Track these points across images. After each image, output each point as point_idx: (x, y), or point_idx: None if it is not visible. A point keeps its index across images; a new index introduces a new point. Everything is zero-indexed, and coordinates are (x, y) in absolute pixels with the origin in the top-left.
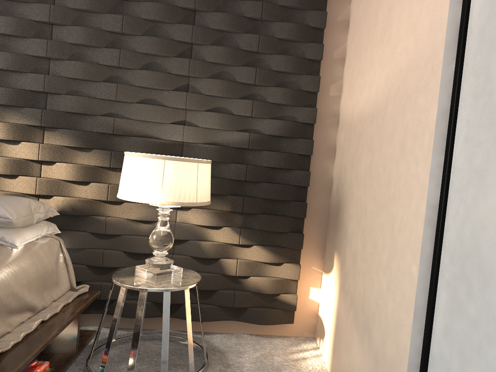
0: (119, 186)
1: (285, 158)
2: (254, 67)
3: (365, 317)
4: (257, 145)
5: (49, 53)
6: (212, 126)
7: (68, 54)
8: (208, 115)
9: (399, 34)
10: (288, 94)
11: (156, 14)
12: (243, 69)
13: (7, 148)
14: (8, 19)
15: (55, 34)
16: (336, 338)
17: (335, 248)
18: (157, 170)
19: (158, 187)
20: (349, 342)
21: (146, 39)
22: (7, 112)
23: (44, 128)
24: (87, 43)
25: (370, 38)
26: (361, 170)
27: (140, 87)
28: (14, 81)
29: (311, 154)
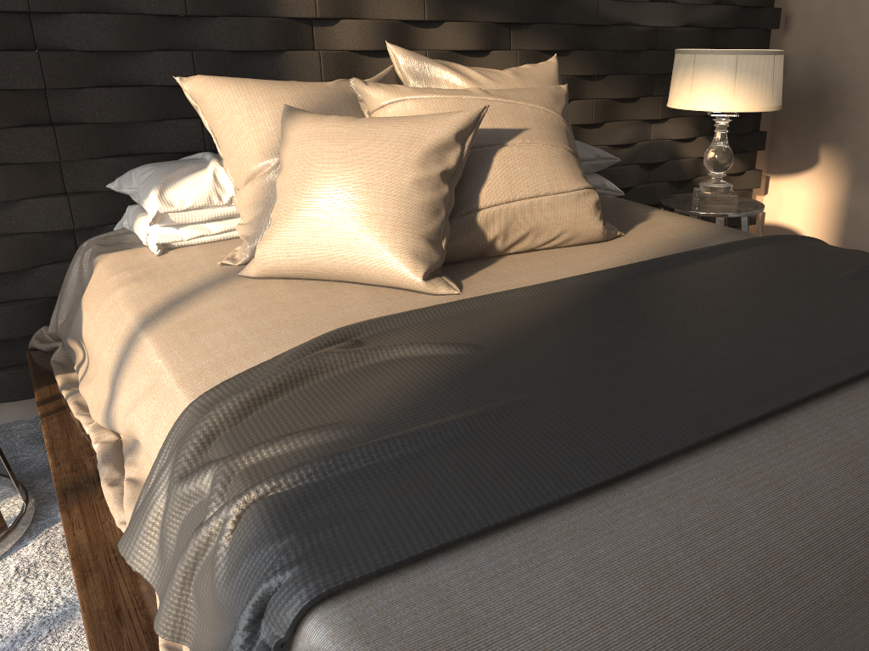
0: (702, 96)
1: (756, 36)
2: None
3: None
4: (732, 21)
5: None
6: (694, 0)
7: None
8: None
9: None
10: None
11: None
12: None
13: (471, 64)
14: None
15: None
16: (852, 232)
17: (821, 140)
18: (768, 70)
19: (770, 91)
20: None
21: None
22: (467, 4)
23: (510, 25)
24: None
25: None
26: None
27: None
28: None
29: (778, 27)
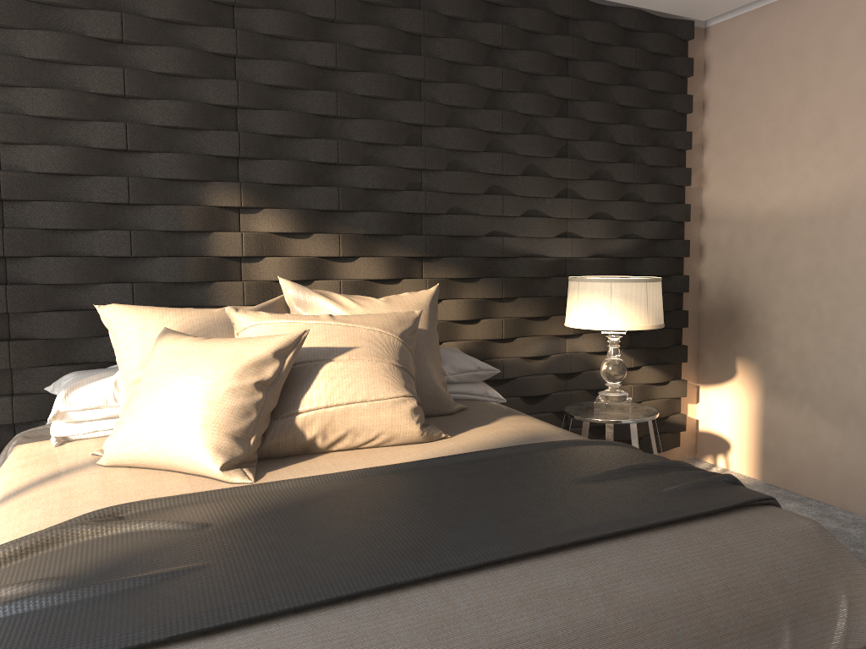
0: (585, 316)
1: (666, 264)
2: (627, 162)
3: (845, 403)
4: (640, 252)
5: (427, 164)
6: (599, 235)
7: (445, 162)
8: (592, 223)
9: (861, 147)
10: (665, 191)
11: (536, 108)
12: (621, 166)
13: (384, 290)
14: (379, 124)
15: (425, 138)
16: (770, 440)
17: (736, 353)
18: (641, 294)
19: (644, 312)
20: (808, 434)
21: (526, 139)
22: (381, 243)
23: (422, 258)
24: (469, 148)
25: (783, 137)
26: (794, 270)
27: (522, 197)
28: (386, 202)
29: (688, 256)
